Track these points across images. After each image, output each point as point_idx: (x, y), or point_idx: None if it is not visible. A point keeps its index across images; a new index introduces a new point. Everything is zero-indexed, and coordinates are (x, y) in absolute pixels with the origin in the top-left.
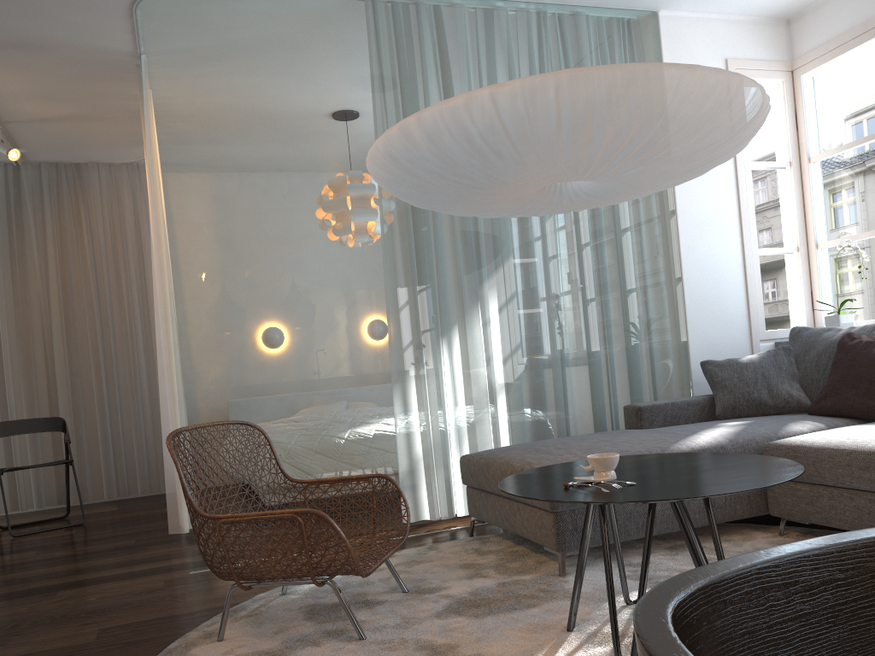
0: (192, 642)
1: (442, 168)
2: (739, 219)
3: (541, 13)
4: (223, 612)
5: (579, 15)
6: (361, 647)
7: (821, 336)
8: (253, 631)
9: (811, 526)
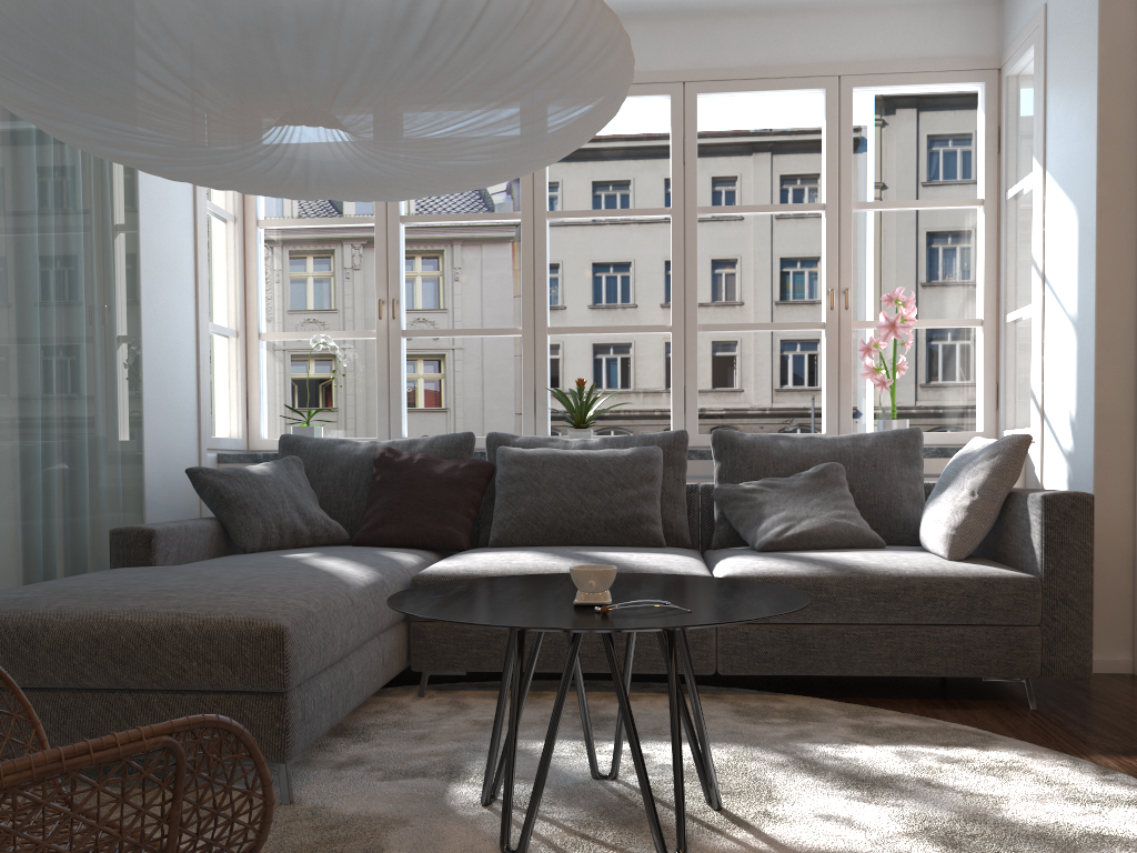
0: None
1: (300, 17)
2: (195, 273)
3: None
4: None
5: None
6: None
7: (337, 448)
8: None
9: (416, 683)
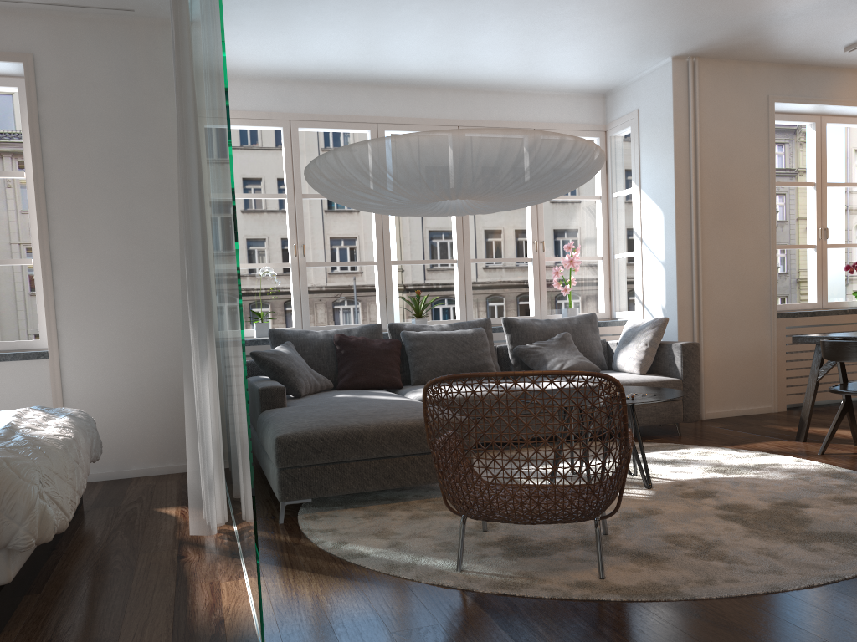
0: (605, 589)
1: (535, 175)
2: None
3: None
4: (602, 548)
5: None
6: (625, 533)
7: (307, 336)
8: (578, 569)
9: None
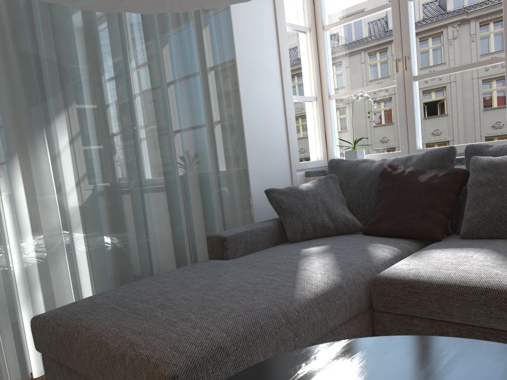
0: None
1: None
2: (280, 68)
3: None
4: None
5: None
6: None
7: (359, 166)
8: None
9: None
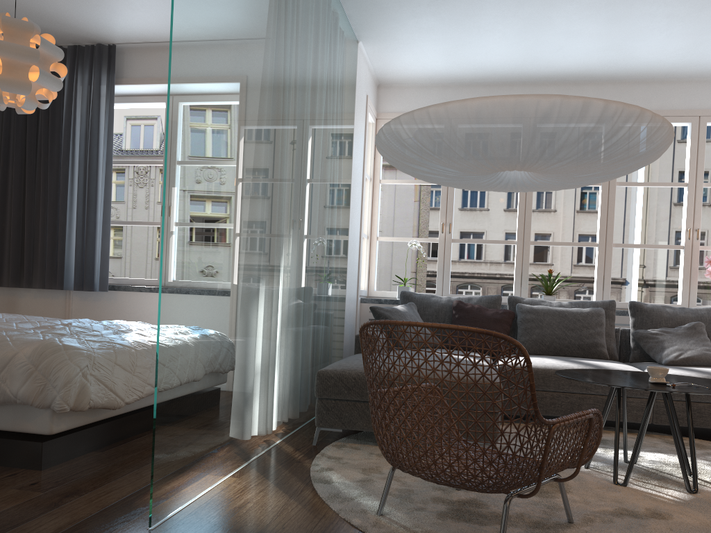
0: None
1: (565, 141)
2: (361, 208)
3: (336, 0)
4: (505, 528)
5: (344, 17)
6: (593, 526)
7: (431, 299)
8: None
9: None
